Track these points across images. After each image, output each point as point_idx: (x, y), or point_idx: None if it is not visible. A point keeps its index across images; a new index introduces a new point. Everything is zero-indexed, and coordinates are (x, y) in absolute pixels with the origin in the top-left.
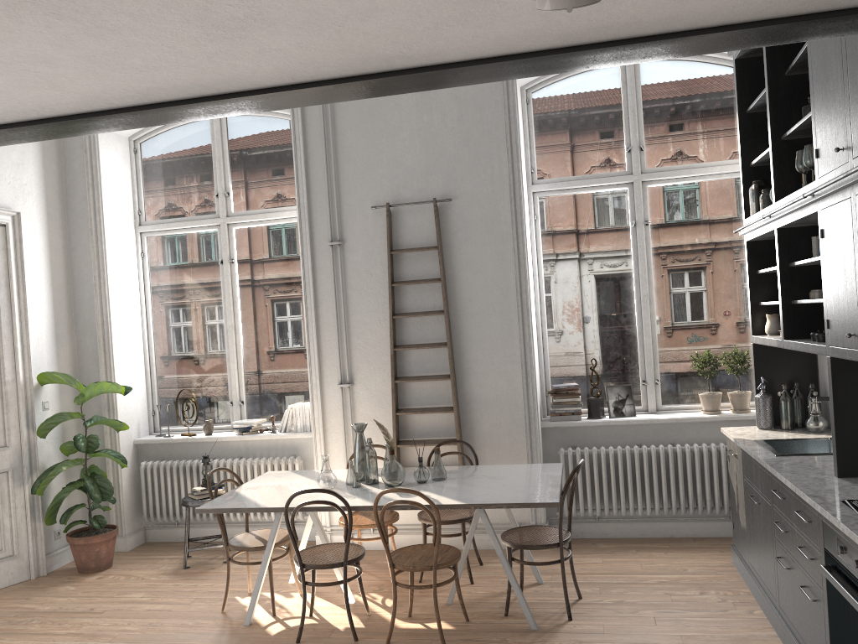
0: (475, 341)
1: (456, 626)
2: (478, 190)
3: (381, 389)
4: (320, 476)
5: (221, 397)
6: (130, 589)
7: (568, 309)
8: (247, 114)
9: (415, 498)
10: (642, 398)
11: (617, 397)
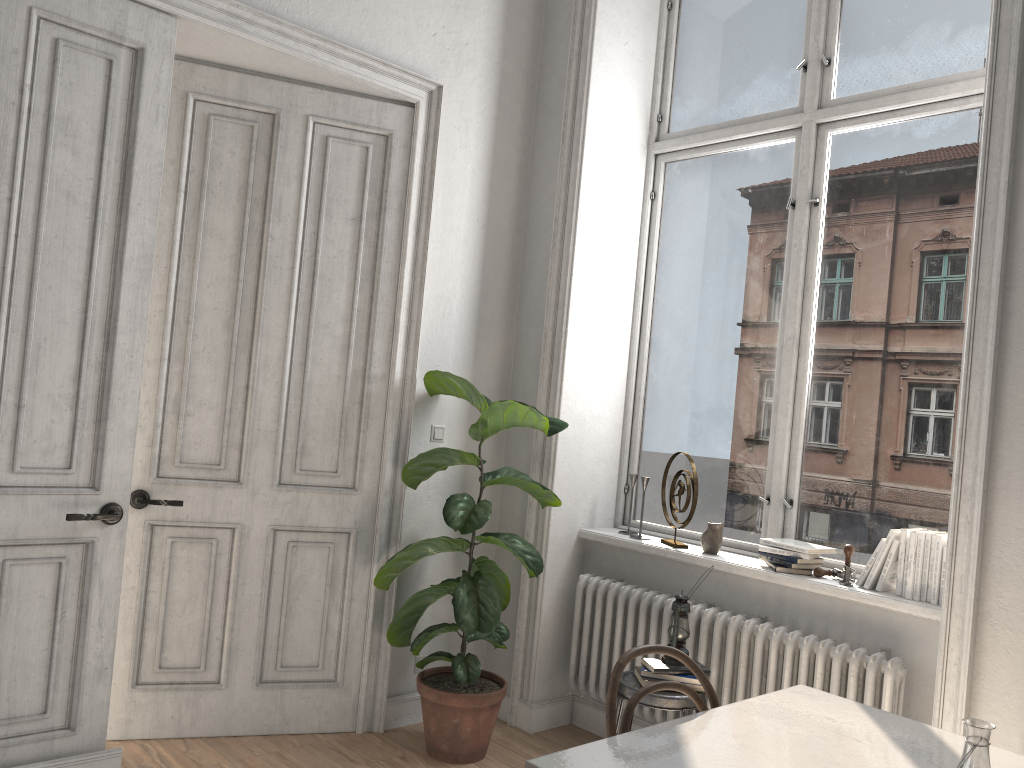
0: None
1: None
2: None
3: None
4: None
5: (750, 482)
6: None
7: None
8: None
9: None
10: None
11: None
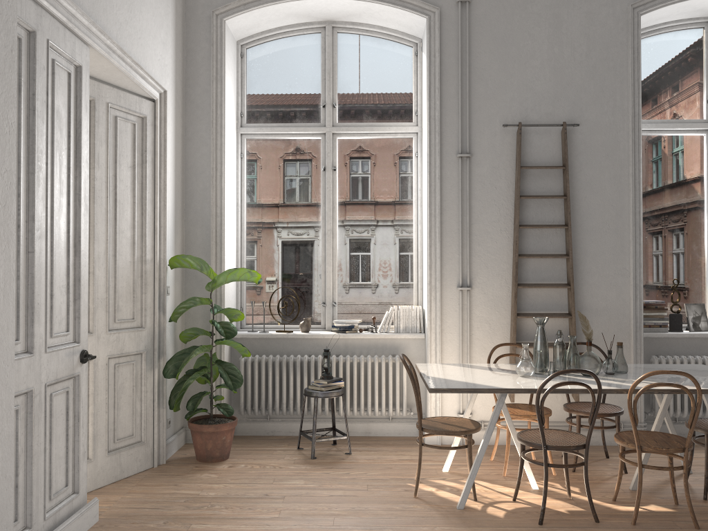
0: (589, 255)
1: (674, 509)
2: (600, 119)
3: (498, 294)
4: (522, 364)
5: (312, 297)
6: (280, 476)
7: (648, 235)
8: (359, 33)
9: (644, 384)
10: (707, 317)
11: (695, 314)
